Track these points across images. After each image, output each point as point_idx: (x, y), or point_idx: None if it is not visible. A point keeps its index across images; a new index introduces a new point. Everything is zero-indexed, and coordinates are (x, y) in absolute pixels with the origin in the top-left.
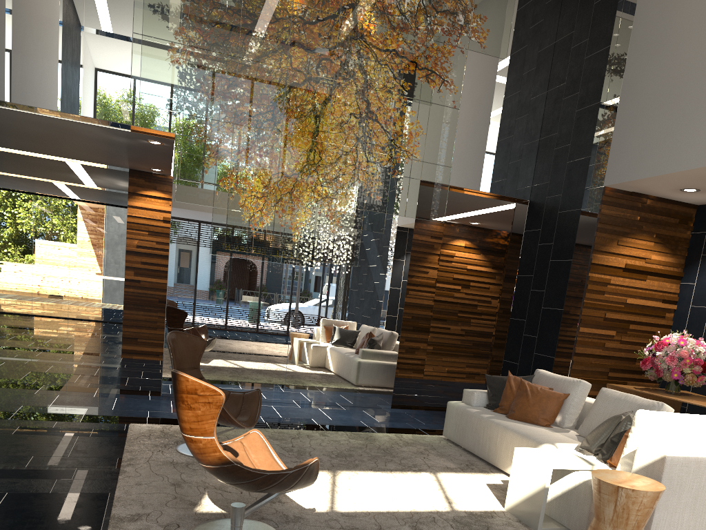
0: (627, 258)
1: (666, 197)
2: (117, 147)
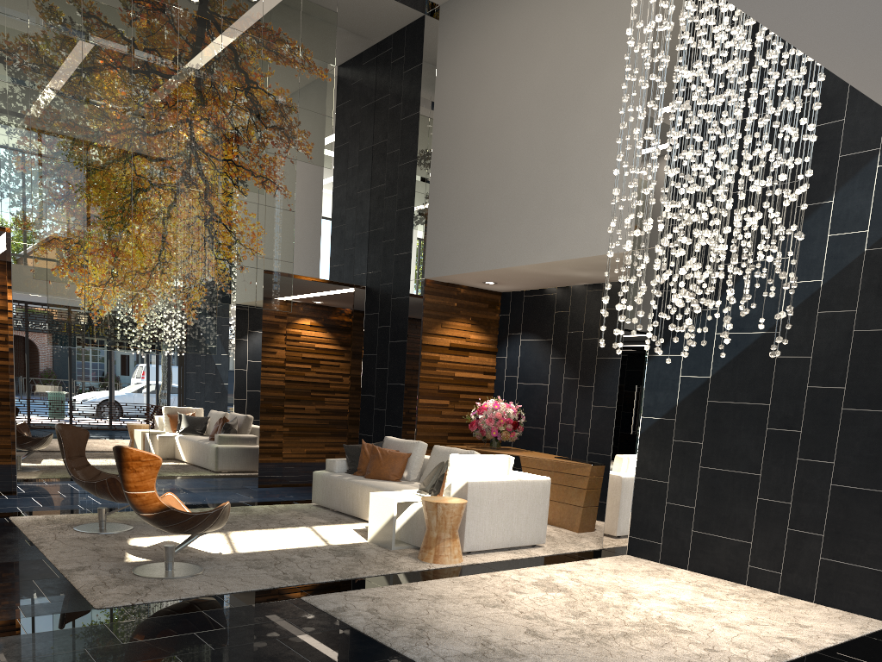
0: (451, 338)
1: (475, 286)
2: None
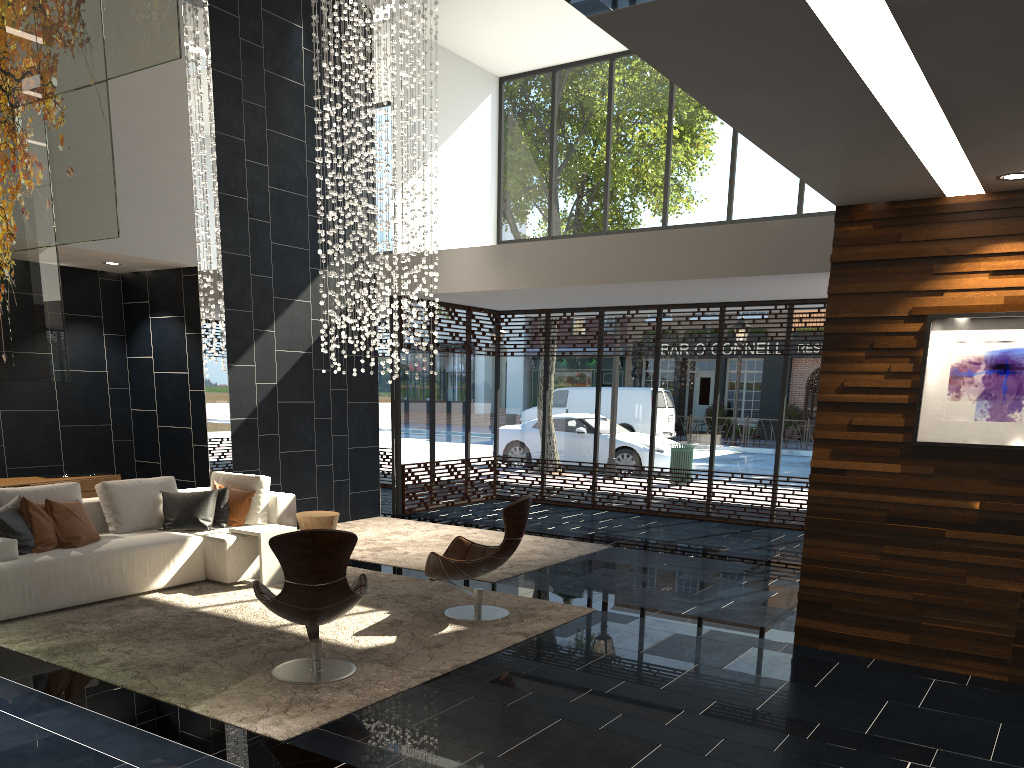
0: None
1: None
2: None
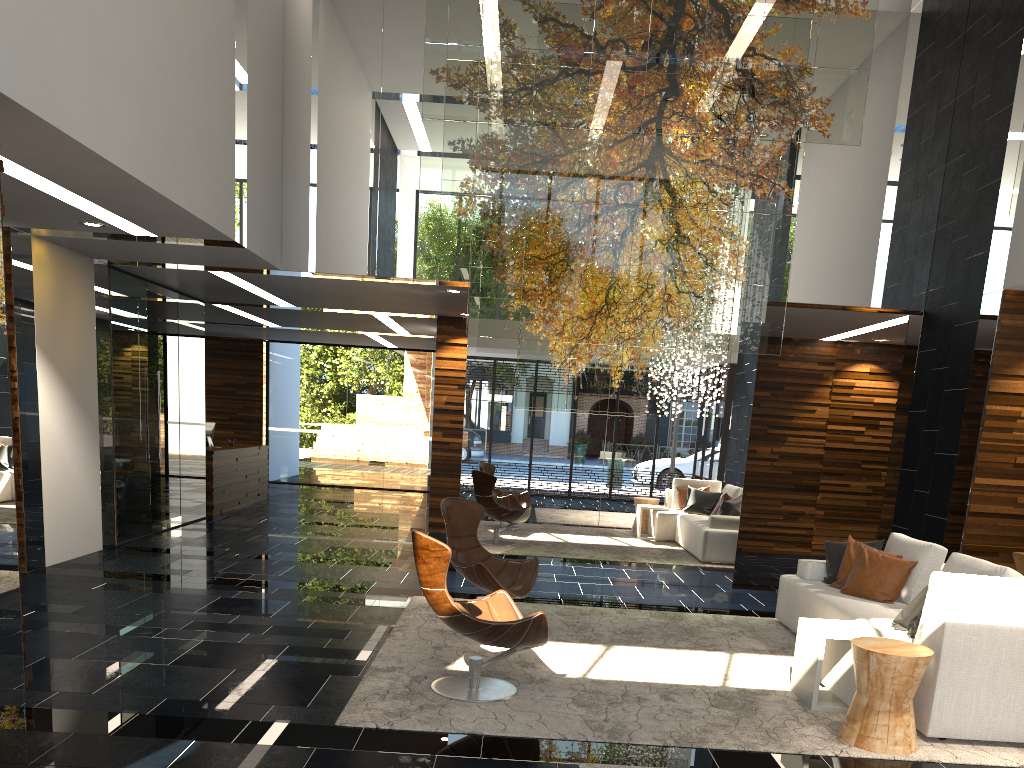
0: None
1: None
2: (418, 298)
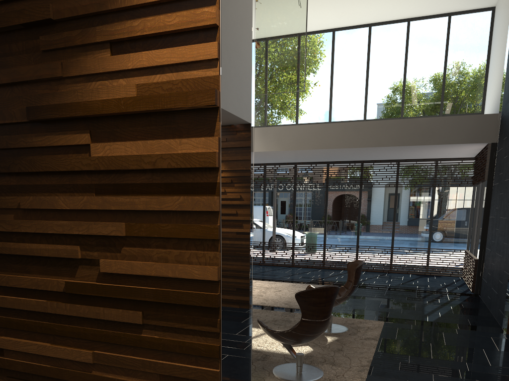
0: None
1: None
2: None
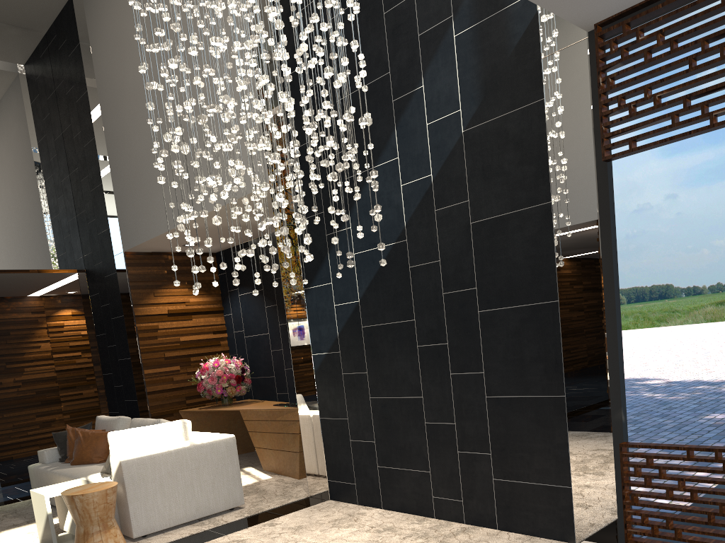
0: (168, 305)
1: (183, 251)
2: None
